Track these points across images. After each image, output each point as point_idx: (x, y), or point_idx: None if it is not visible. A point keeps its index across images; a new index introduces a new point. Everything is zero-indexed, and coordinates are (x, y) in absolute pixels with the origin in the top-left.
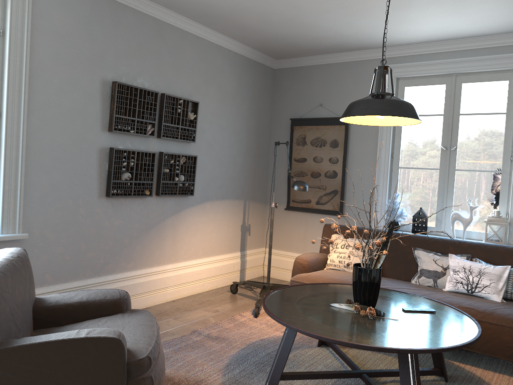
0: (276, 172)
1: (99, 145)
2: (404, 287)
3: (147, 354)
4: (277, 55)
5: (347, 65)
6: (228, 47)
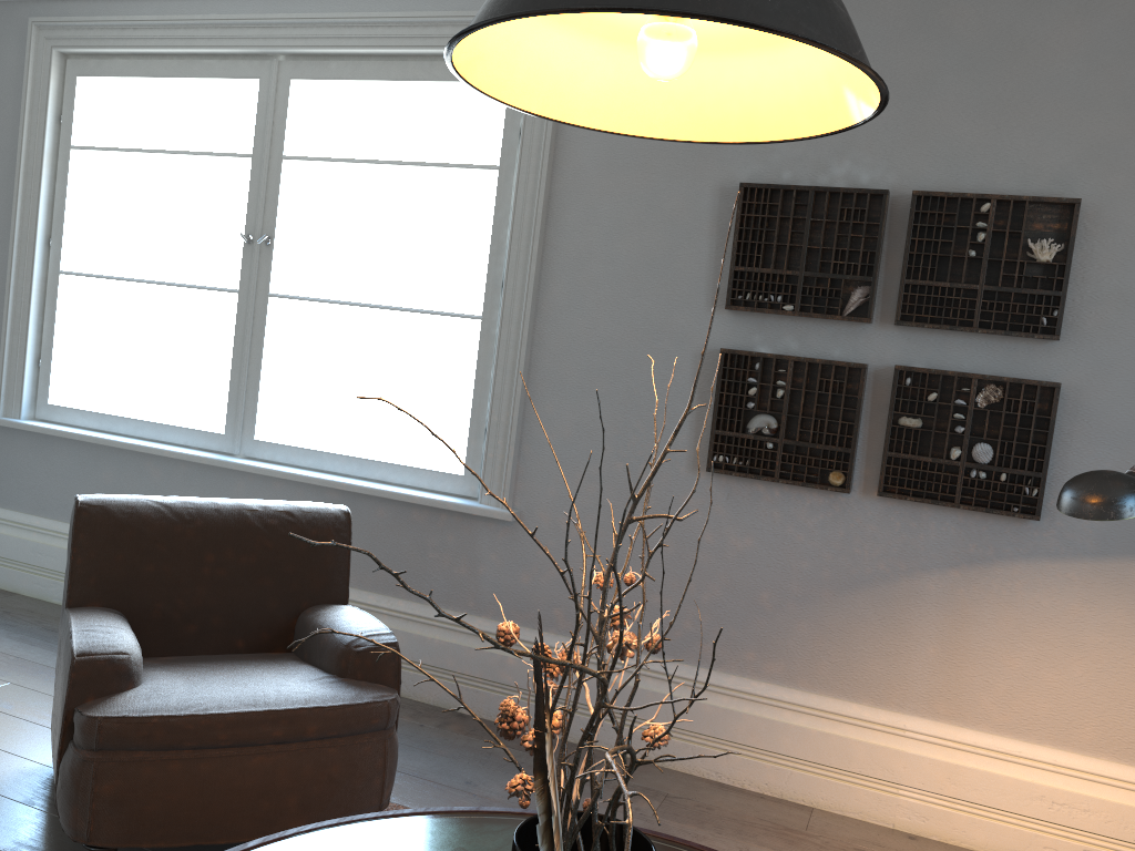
0: None
1: (702, 344)
2: None
3: (101, 716)
4: None
5: None
6: None
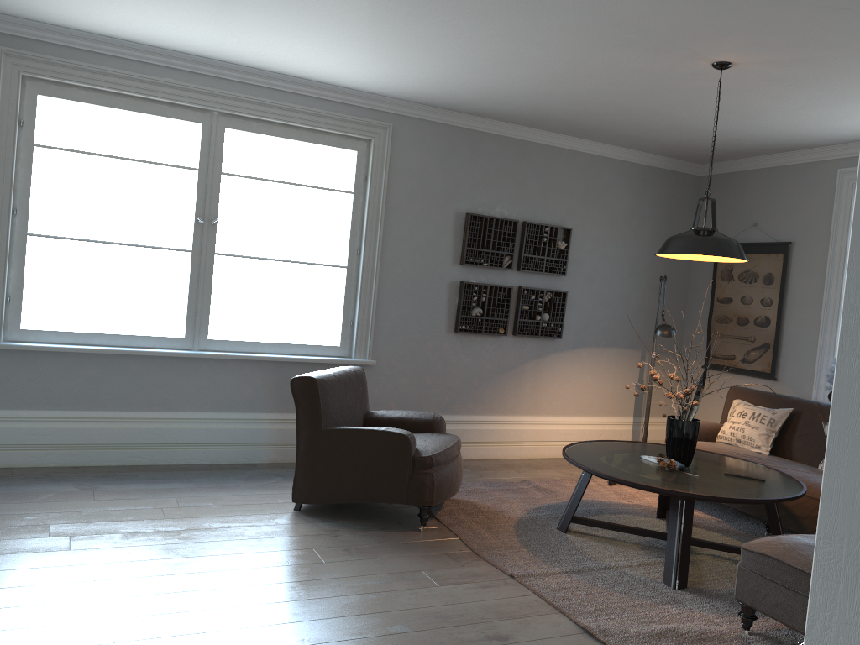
0: (695, 316)
1: (450, 279)
2: (789, 468)
3: (430, 455)
4: (697, 160)
5: (792, 169)
6: (620, 158)
